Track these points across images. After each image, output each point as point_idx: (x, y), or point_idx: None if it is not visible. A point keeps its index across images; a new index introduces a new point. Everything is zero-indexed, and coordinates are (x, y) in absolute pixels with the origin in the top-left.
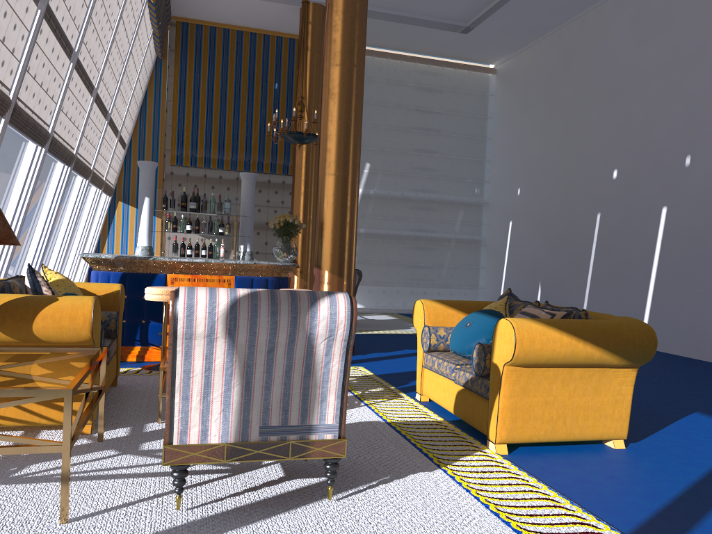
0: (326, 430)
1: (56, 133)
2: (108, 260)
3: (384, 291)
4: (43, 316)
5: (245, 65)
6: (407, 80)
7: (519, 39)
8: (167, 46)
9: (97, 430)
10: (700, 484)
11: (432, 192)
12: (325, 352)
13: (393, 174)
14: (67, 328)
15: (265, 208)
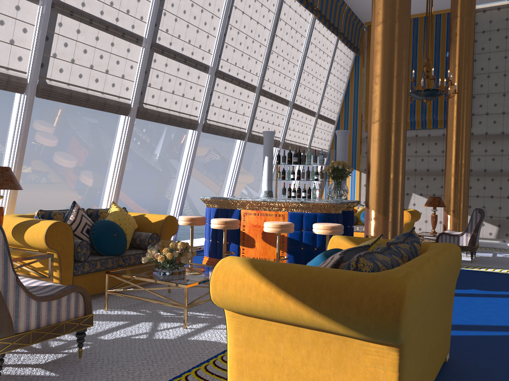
0: None
1: (212, 120)
2: (208, 200)
3: None
4: (28, 232)
5: (420, 43)
6: None
7: None
8: (362, 45)
9: None
10: None
11: None
12: None
13: None
14: (36, 240)
15: (440, 158)
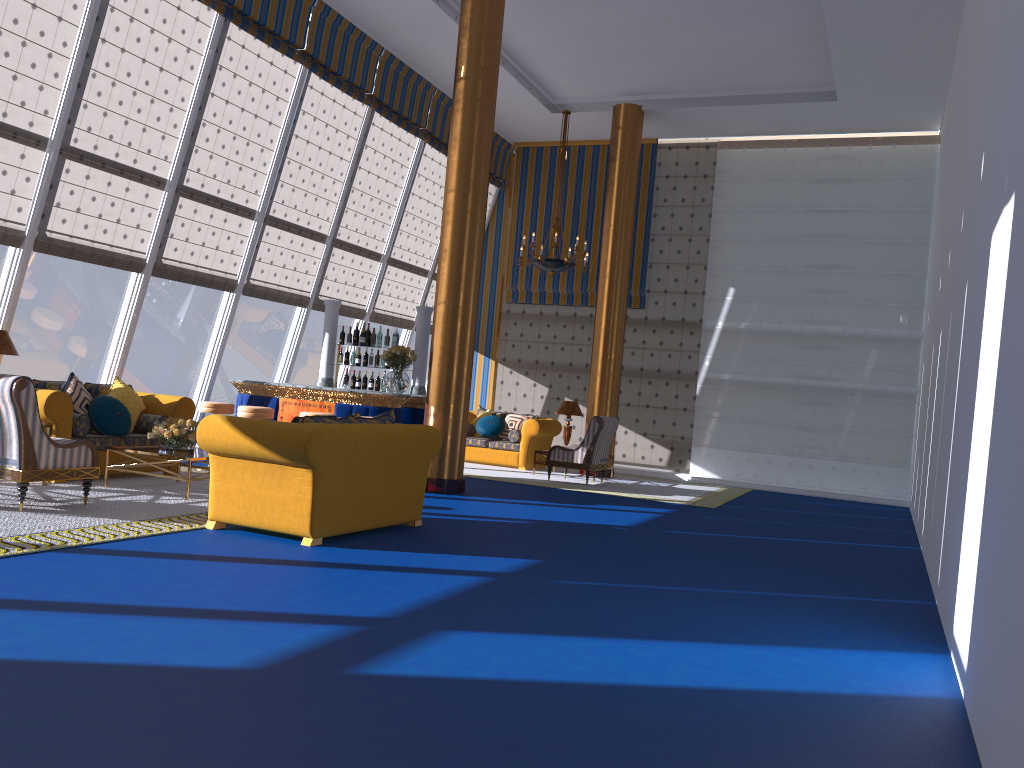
0: (13, 463)
1: (257, 280)
2: (240, 384)
3: (748, 459)
4: None
5: (585, 183)
6: (793, 172)
7: (920, 93)
8: (510, 175)
9: (65, 483)
10: (243, 558)
11: (826, 324)
12: (6, 412)
13: (768, 301)
14: None
15: None
